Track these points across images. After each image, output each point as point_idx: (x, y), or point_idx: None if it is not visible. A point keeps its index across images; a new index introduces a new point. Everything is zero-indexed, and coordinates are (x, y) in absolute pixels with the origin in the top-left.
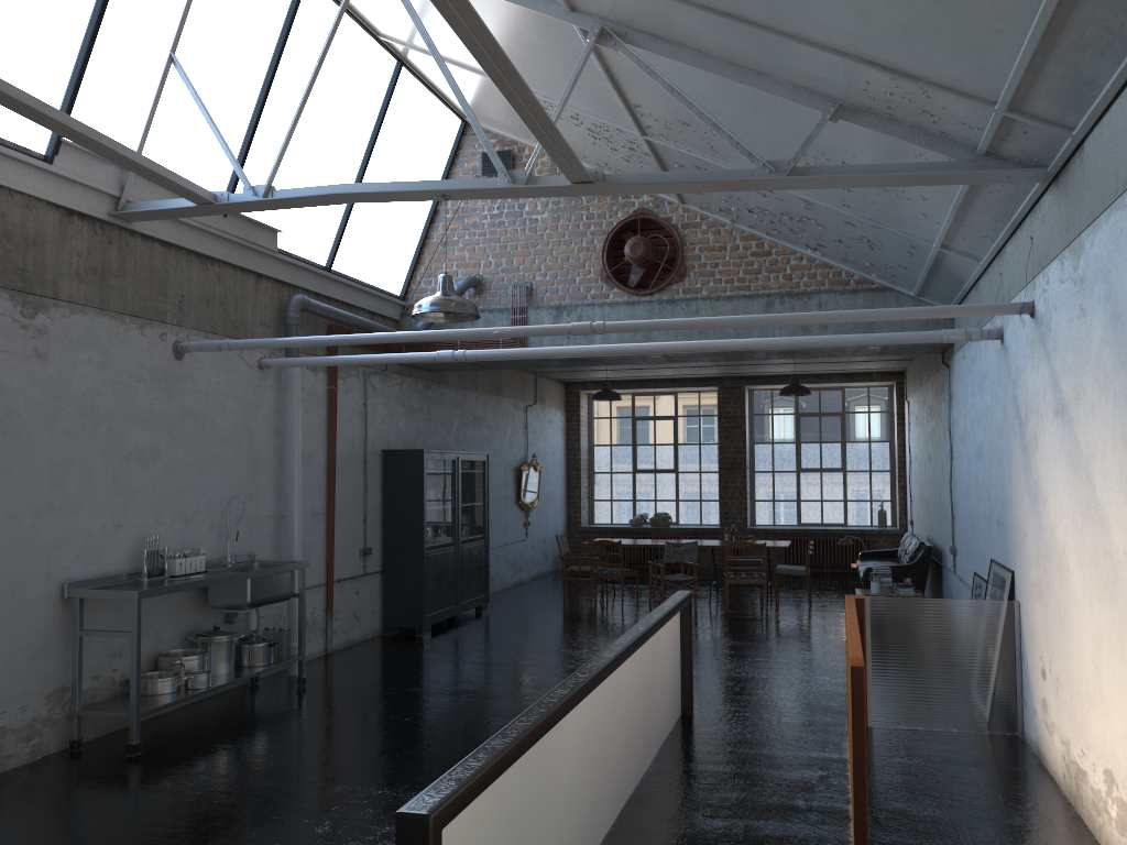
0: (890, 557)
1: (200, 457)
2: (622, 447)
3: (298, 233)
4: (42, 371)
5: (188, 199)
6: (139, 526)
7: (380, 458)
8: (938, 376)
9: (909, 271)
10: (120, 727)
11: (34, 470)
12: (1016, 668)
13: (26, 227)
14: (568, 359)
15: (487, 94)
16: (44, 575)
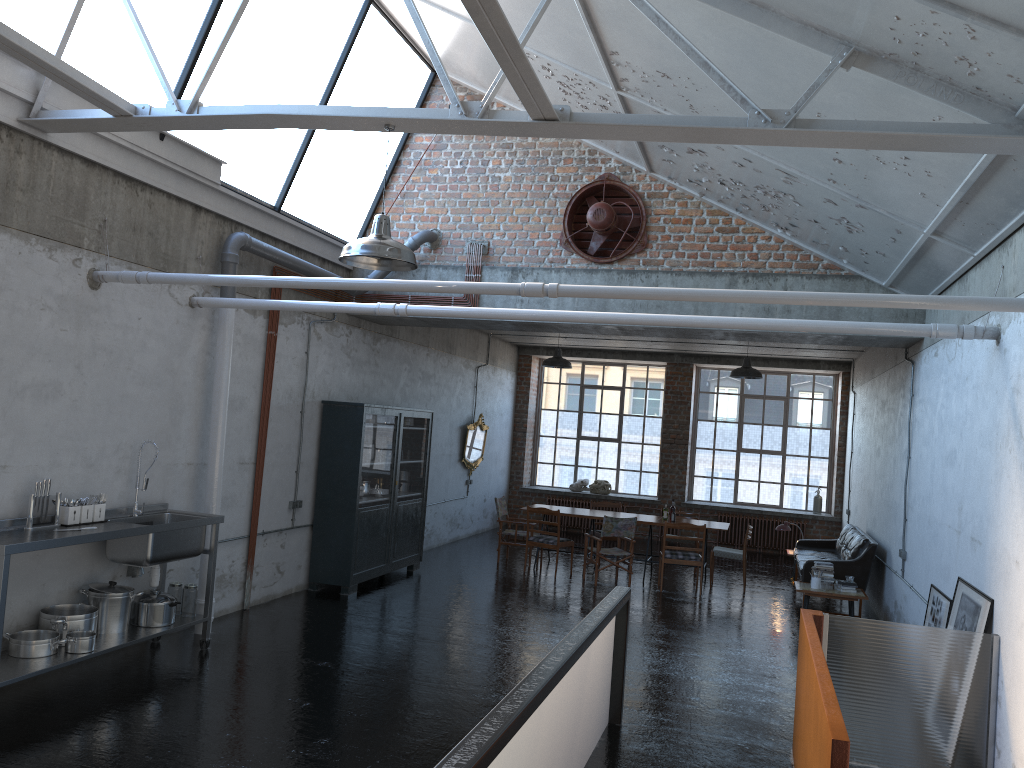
0: (828, 547)
1: (112, 396)
2: (568, 413)
3: (246, 168)
4: None
5: (103, 109)
6: (29, 468)
7: (319, 409)
8: (897, 371)
9: (887, 258)
10: None
11: None
12: (990, 711)
13: None
14: (520, 323)
15: (456, 38)
16: None
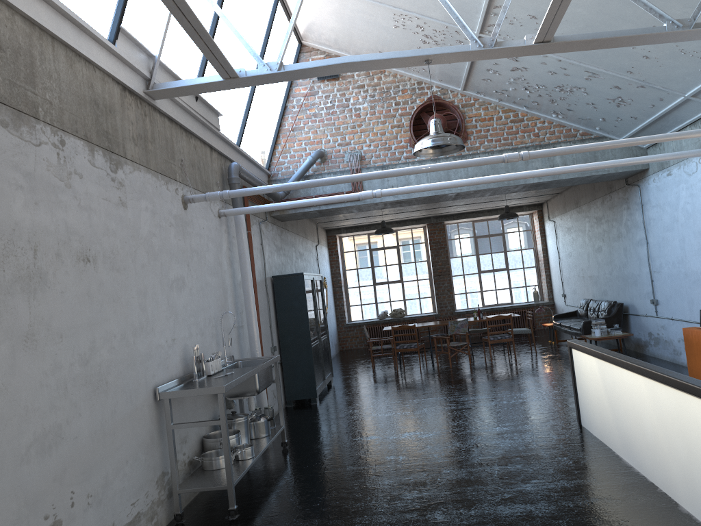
0: (573, 316)
1: (202, 284)
2: (364, 269)
3: (226, 118)
4: (125, 216)
5: (221, 74)
6: (182, 339)
7: (270, 282)
8: (613, 195)
9: (636, 120)
10: (191, 499)
11: (130, 297)
12: None
13: (105, 97)
14: (391, 202)
15: (343, 15)
16: (144, 383)
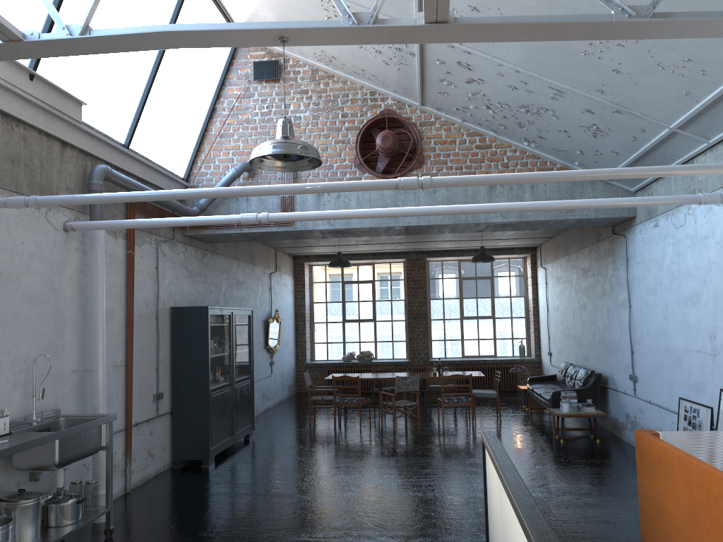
0: (551, 380)
1: (4, 316)
2: (334, 303)
3: (101, 110)
4: None
5: None
6: None
7: (169, 314)
8: (601, 245)
9: (618, 156)
10: None
11: None
12: None
13: None
14: (327, 230)
15: None
16: None
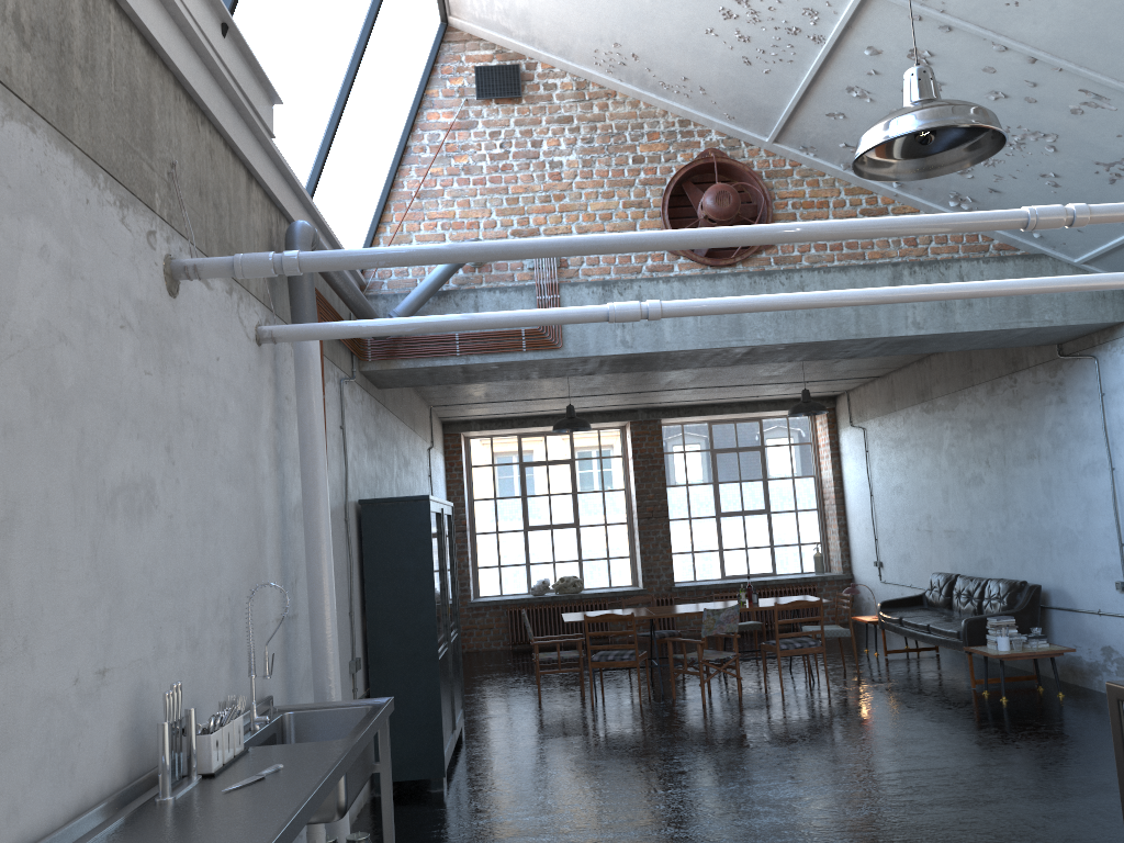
0: (916, 604)
1: (204, 505)
2: (509, 500)
3: (288, 120)
4: None
5: None
6: (133, 667)
7: (354, 513)
8: (1022, 378)
9: None
10: None
11: None
12: None
13: None
14: (618, 357)
15: None
16: None
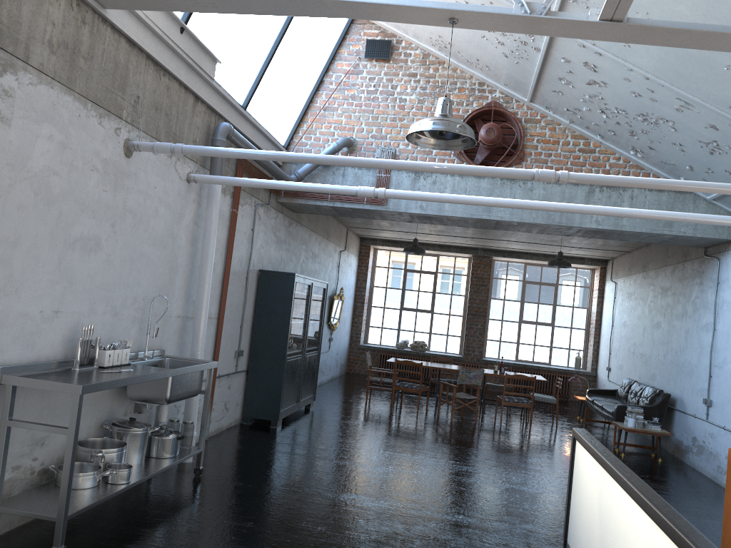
0: (610, 395)
1: (133, 254)
2: (394, 290)
3: (230, 69)
4: (2, 136)
5: None
6: (74, 314)
7: (256, 276)
8: (687, 265)
9: (730, 176)
10: (33, 518)
11: None
12: None
13: None
14: (418, 215)
15: None
16: None
